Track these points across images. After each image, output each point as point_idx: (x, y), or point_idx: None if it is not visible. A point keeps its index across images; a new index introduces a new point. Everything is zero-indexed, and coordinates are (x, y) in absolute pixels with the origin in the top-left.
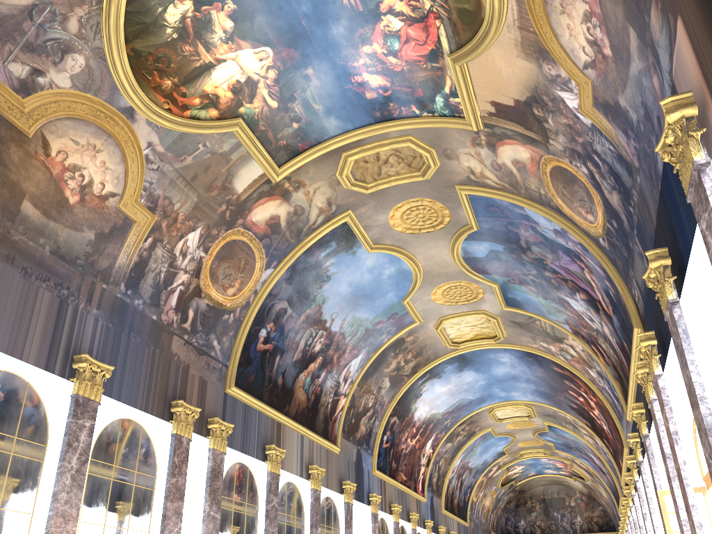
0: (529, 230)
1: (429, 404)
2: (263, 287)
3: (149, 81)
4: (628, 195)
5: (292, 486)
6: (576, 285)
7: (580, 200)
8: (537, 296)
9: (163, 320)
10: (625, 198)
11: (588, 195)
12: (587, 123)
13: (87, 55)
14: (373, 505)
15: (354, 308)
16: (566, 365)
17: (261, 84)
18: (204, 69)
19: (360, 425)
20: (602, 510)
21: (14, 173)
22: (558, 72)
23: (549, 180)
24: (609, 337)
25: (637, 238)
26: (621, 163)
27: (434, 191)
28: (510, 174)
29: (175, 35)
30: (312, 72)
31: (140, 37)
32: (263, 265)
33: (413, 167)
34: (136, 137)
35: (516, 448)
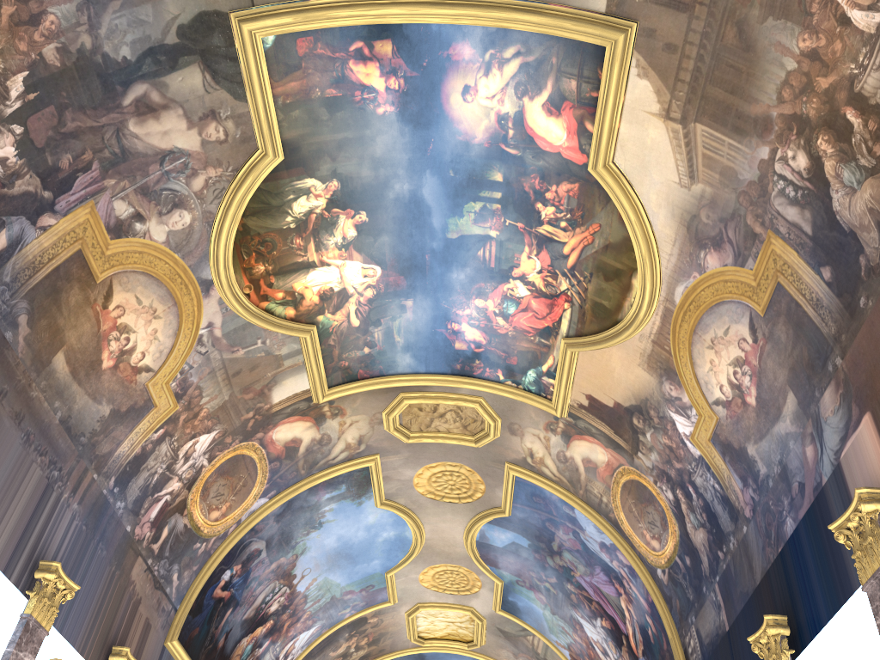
0: (569, 534)
1: None
2: (249, 518)
3: (243, 260)
4: (721, 539)
5: None
6: (601, 609)
7: (649, 522)
8: (545, 608)
9: (135, 533)
10: (715, 540)
11: (663, 521)
12: (694, 453)
13: (195, 216)
14: None
15: (331, 568)
16: None
17: (353, 299)
18: (303, 266)
19: None
20: None
21: (63, 317)
22: (680, 395)
23: (619, 491)
24: None
25: (719, 586)
26: (724, 505)
27: (478, 461)
28: (574, 470)
29: (293, 225)
30: (411, 305)
31: (257, 216)
32: (259, 492)
33: (468, 430)
34: (201, 313)
35: None
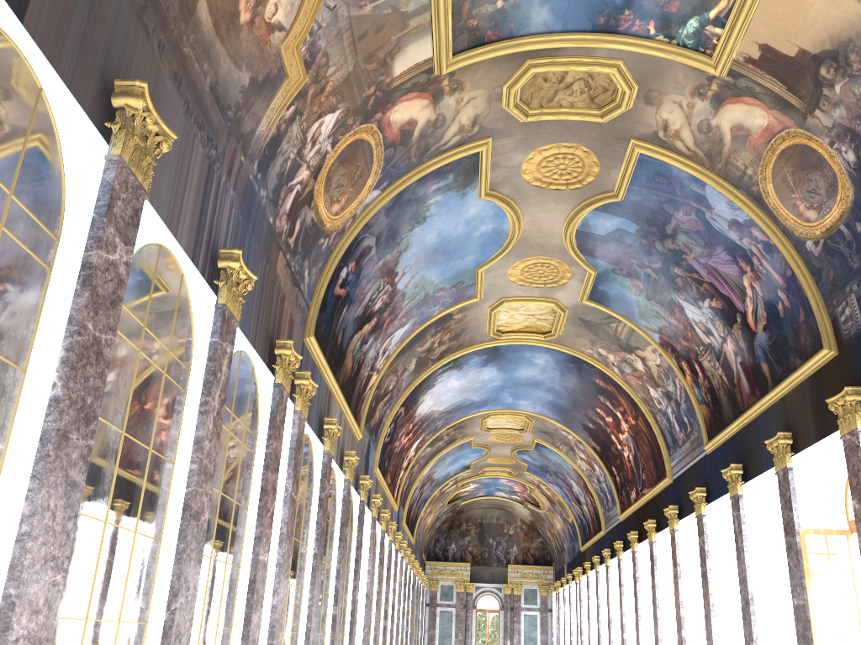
0: (691, 214)
1: (435, 398)
2: (363, 212)
3: None
4: None
5: (332, 473)
6: (713, 290)
7: (808, 192)
8: (639, 294)
9: (276, 226)
10: None
11: (830, 188)
12: None
13: None
14: (375, 508)
15: (428, 265)
16: (617, 379)
17: None
18: None
19: (376, 411)
20: (541, 542)
21: None
22: None
23: (773, 159)
24: (729, 356)
25: None
26: None
27: (598, 140)
28: (716, 142)
29: None
30: None
31: None
32: (373, 184)
33: (594, 103)
34: None
35: (483, 463)
